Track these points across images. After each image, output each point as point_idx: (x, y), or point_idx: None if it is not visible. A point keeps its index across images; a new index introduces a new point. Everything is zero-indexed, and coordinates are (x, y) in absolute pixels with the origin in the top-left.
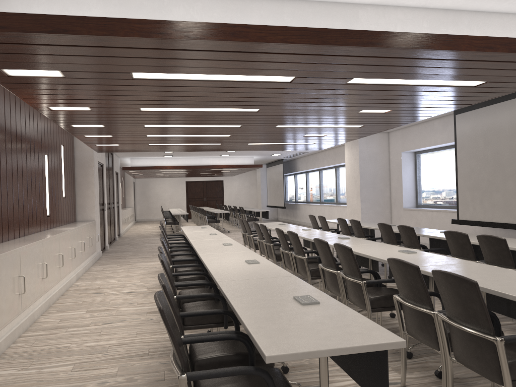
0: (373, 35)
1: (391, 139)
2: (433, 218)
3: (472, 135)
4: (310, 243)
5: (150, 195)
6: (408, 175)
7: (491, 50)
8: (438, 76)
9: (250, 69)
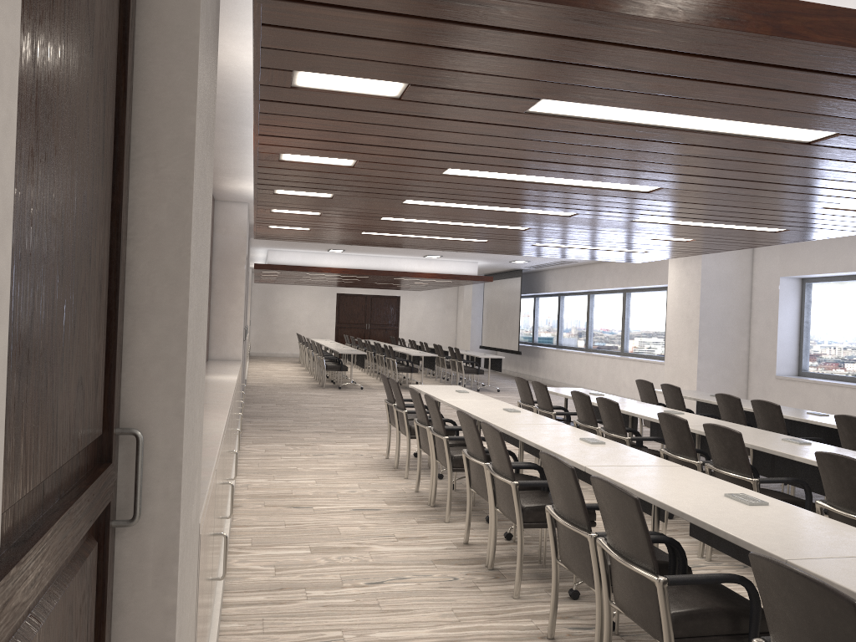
0: None
1: (759, 252)
2: (843, 399)
3: None
4: (696, 440)
5: (276, 312)
6: (789, 318)
7: None
8: None
9: (782, 111)
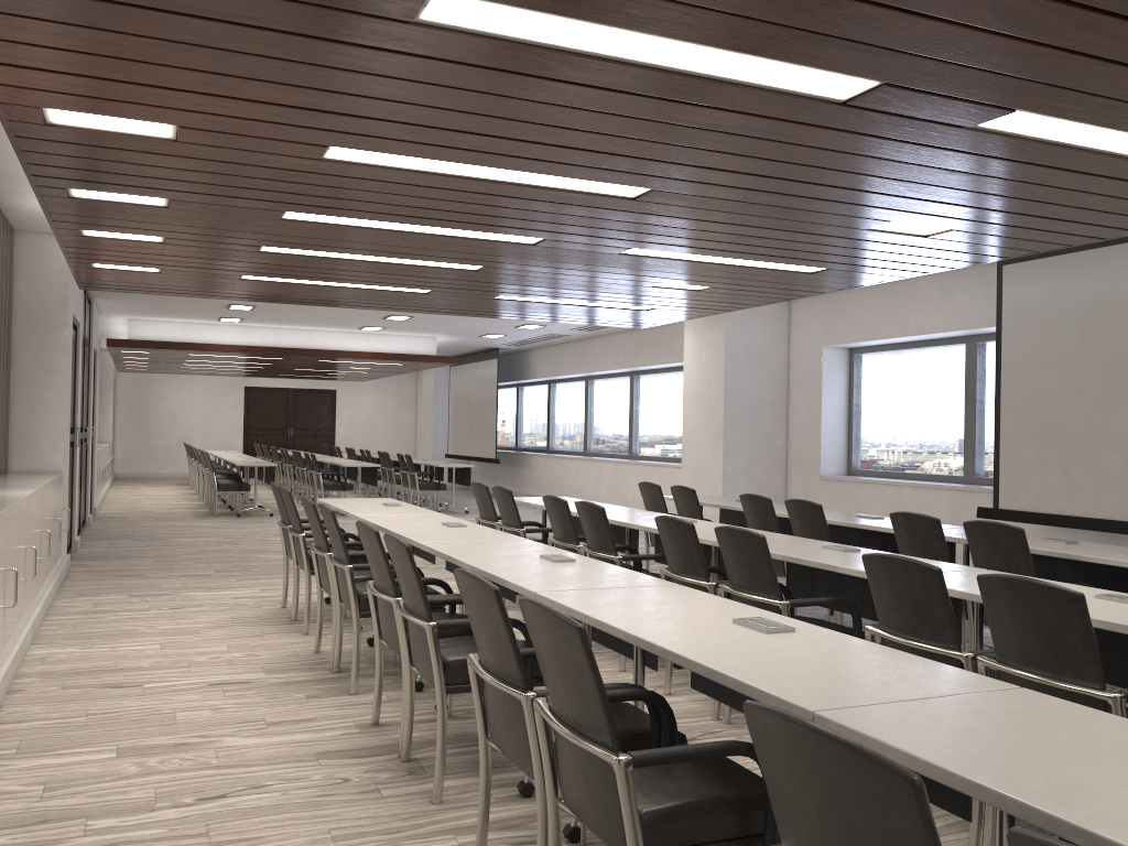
0: None
1: (797, 315)
2: (903, 502)
3: (1048, 315)
4: (713, 556)
5: (154, 415)
6: (835, 400)
7: None
8: None
9: (802, 32)
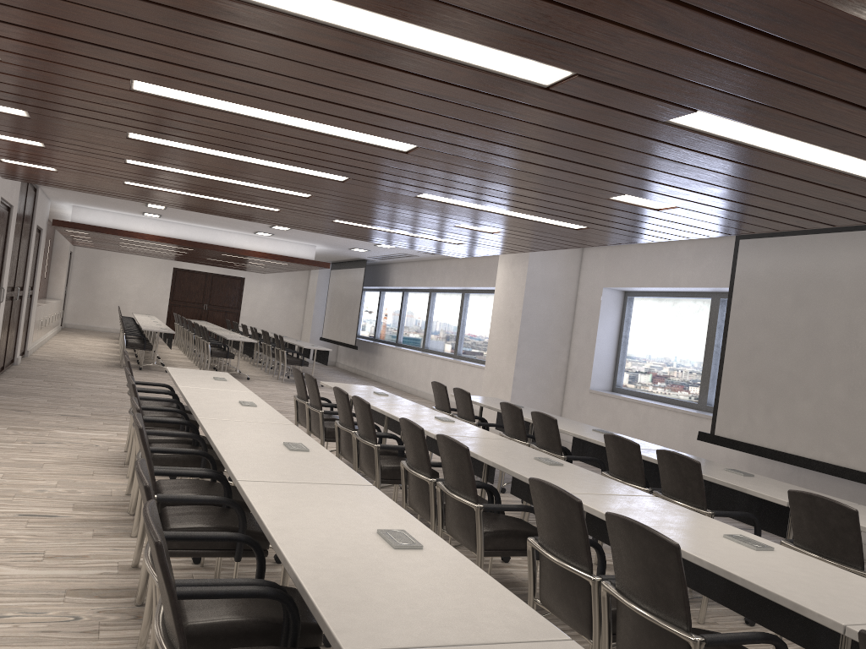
0: None
1: (587, 261)
2: (648, 418)
3: (769, 284)
4: None
5: (101, 282)
6: (608, 331)
7: None
8: None
9: (486, 18)
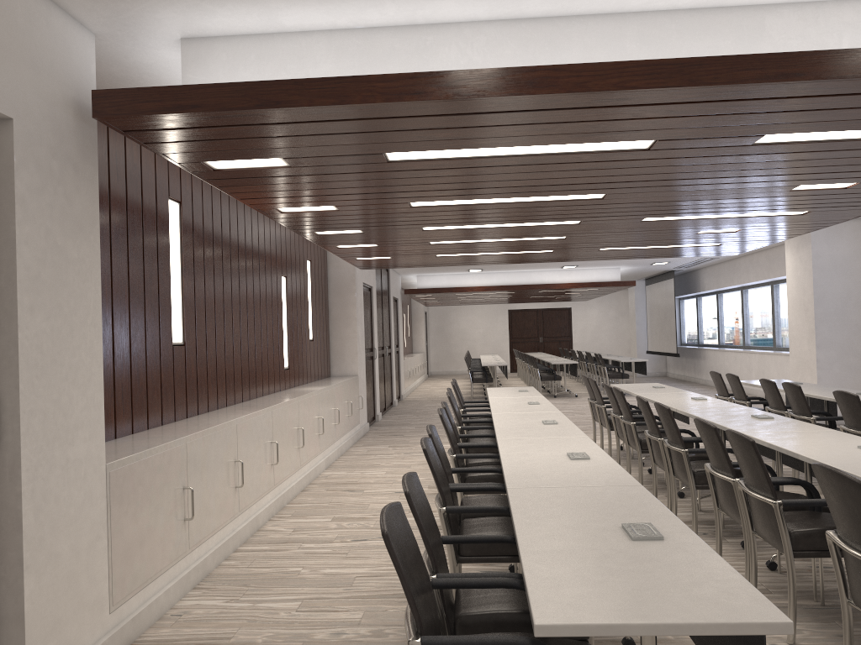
0: (787, 60)
1: None
2: None
3: None
4: None
5: (452, 332)
6: None
7: None
8: None
9: (571, 134)
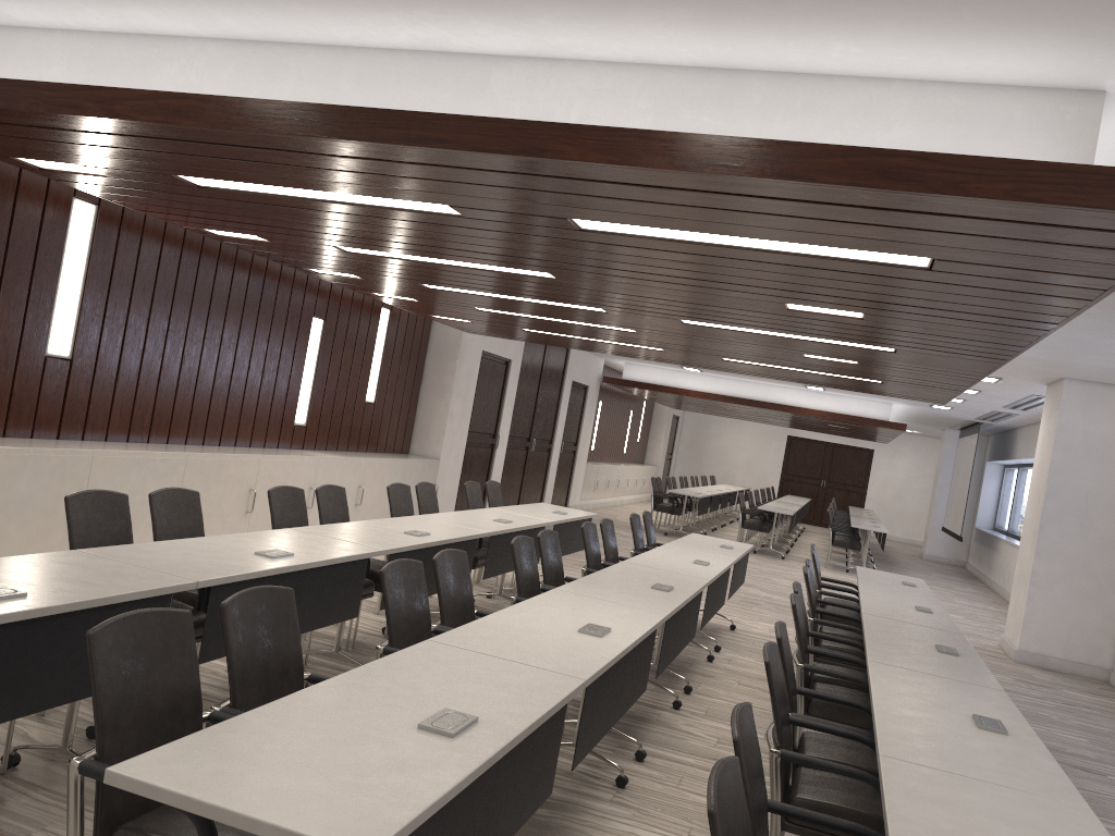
0: (434, 123)
1: None
2: None
3: None
4: None
5: (708, 450)
6: None
7: (720, 170)
8: (751, 230)
9: (328, 181)
